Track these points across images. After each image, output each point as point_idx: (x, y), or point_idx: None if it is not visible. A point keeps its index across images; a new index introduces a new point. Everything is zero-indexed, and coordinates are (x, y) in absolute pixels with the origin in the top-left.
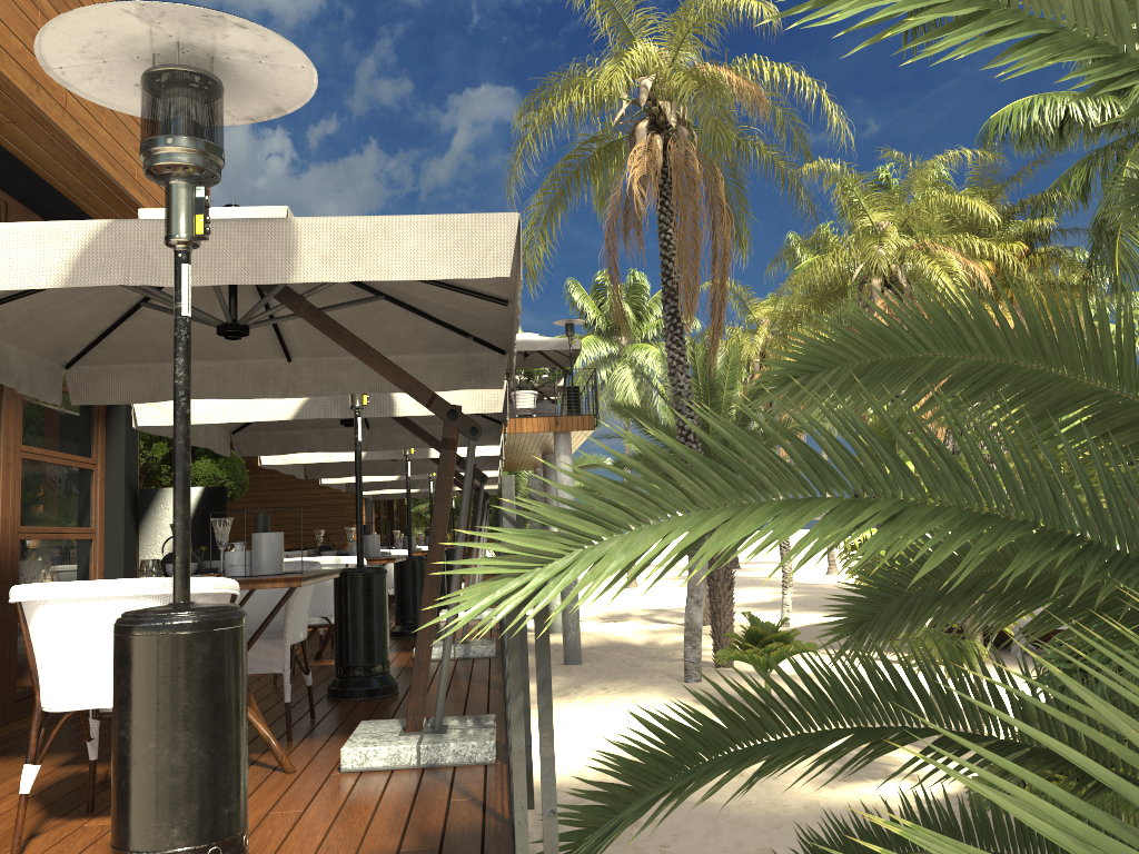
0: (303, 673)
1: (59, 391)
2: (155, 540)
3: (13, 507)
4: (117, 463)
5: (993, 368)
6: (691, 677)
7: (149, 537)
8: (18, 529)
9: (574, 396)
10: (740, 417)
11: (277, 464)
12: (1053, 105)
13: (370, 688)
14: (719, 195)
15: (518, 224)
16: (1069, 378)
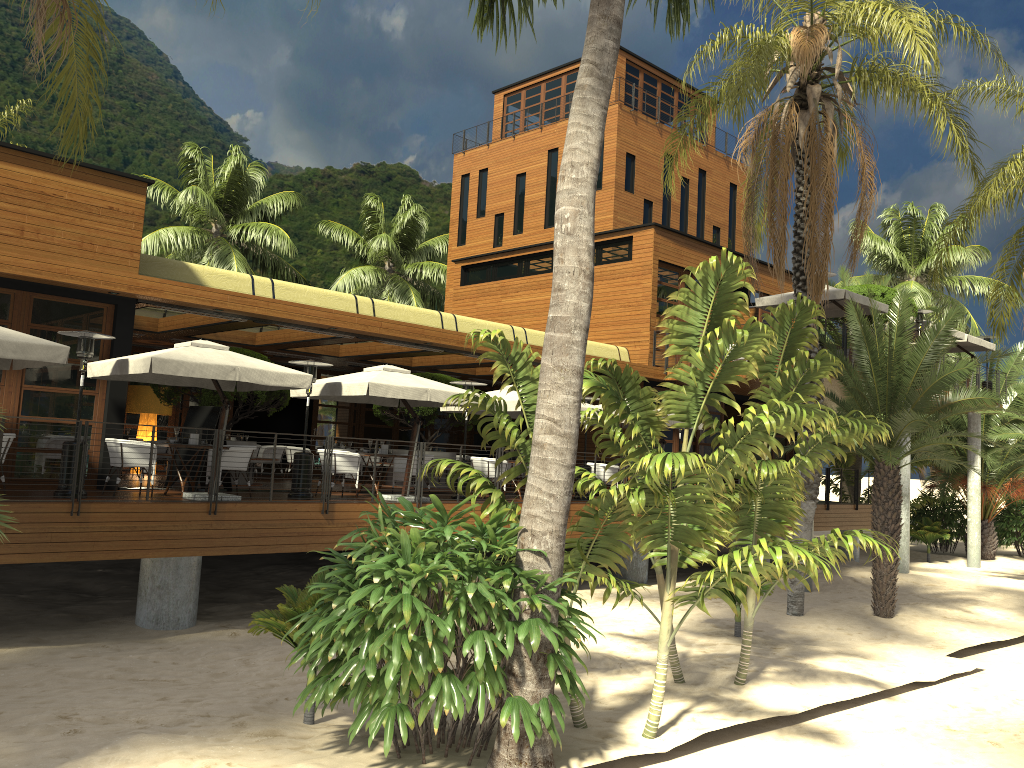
0: (1, 476)
1: (8, 365)
2: (190, 431)
3: (13, 408)
4: (108, 392)
5: None
6: (788, 610)
7: (189, 429)
8: (19, 416)
9: None
10: (887, 365)
11: (294, 396)
12: None
13: (57, 493)
14: (824, 148)
15: None
16: None
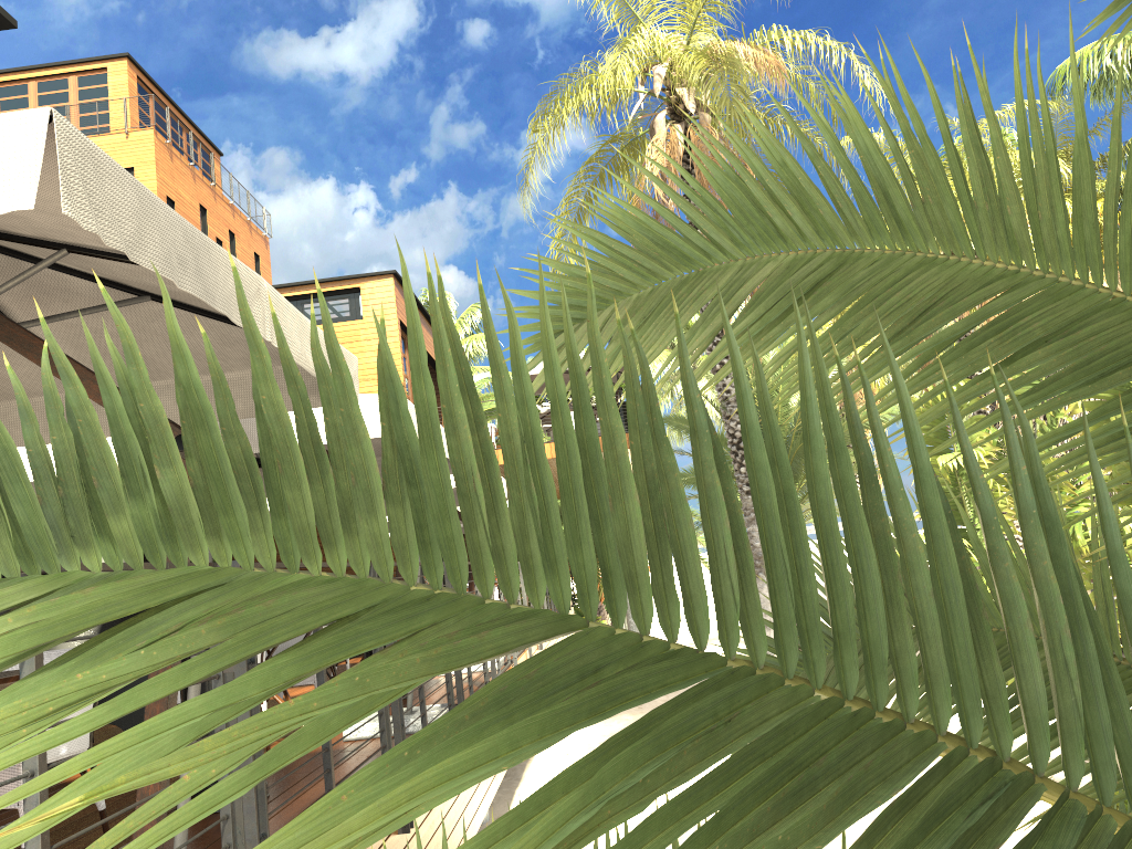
0: None
1: None
2: None
3: None
4: None
5: (820, 265)
6: None
7: None
8: None
9: (623, 412)
10: (798, 418)
11: None
12: (1127, 45)
13: None
14: None
15: (77, 130)
16: (948, 261)
